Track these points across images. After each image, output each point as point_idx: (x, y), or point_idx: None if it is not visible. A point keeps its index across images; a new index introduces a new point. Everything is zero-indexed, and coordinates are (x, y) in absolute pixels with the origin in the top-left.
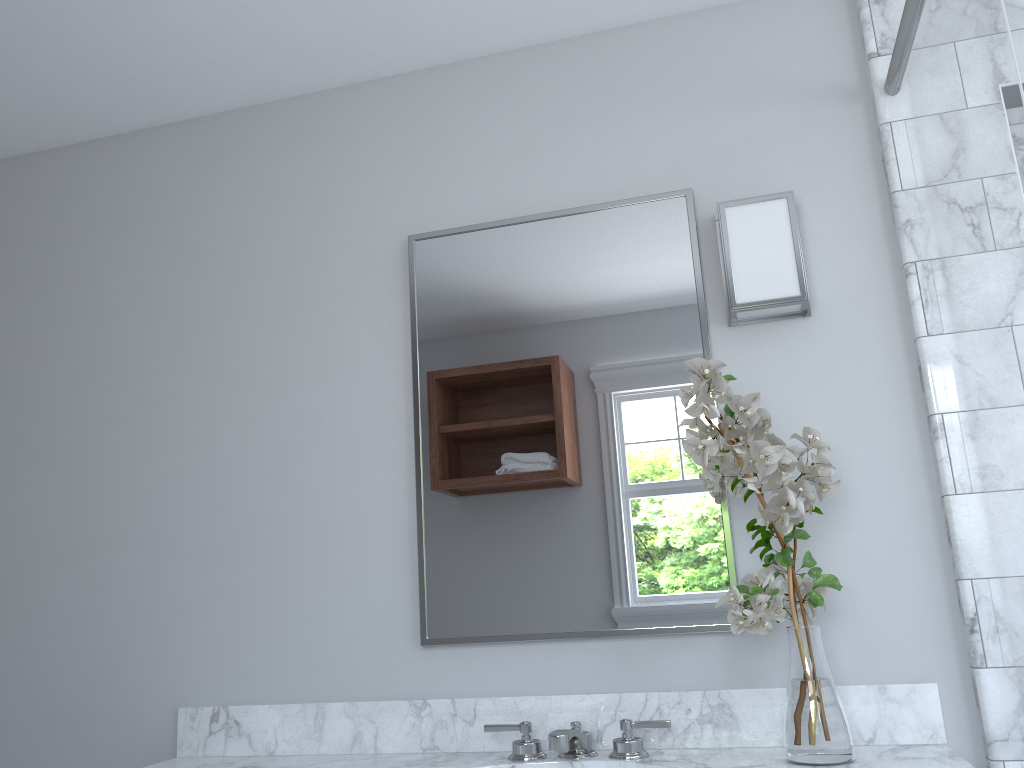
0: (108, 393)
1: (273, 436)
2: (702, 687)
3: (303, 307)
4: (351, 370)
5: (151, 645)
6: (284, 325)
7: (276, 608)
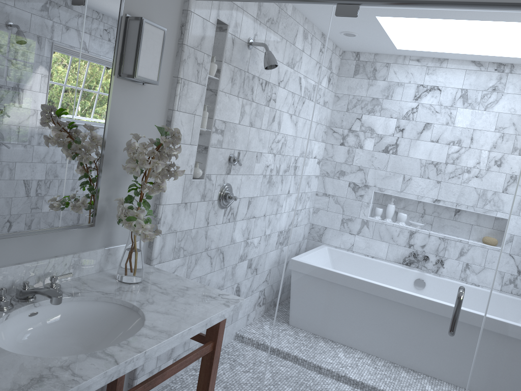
0: None
1: None
2: (70, 252)
3: None
4: None
5: None
6: None
7: None
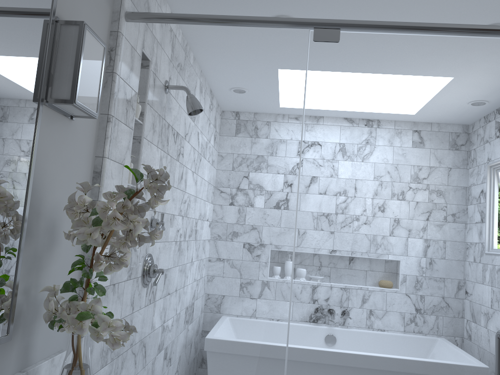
0: None
1: None
2: None
3: None
4: None
5: None
6: None
7: None
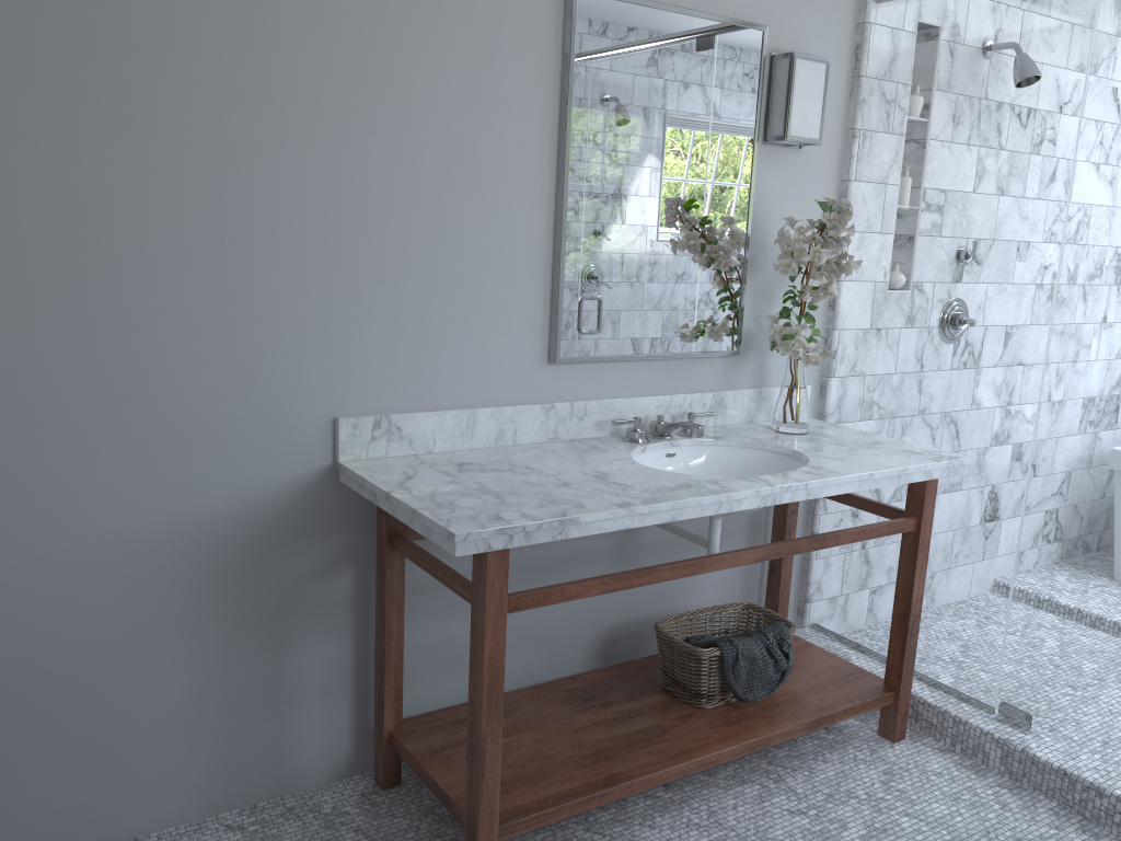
0: (222, 60)
1: (428, 159)
2: (709, 390)
3: (461, 23)
4: (505, 107)
5: (298, 360)
6: (441, 38)
7: (428, 328)
